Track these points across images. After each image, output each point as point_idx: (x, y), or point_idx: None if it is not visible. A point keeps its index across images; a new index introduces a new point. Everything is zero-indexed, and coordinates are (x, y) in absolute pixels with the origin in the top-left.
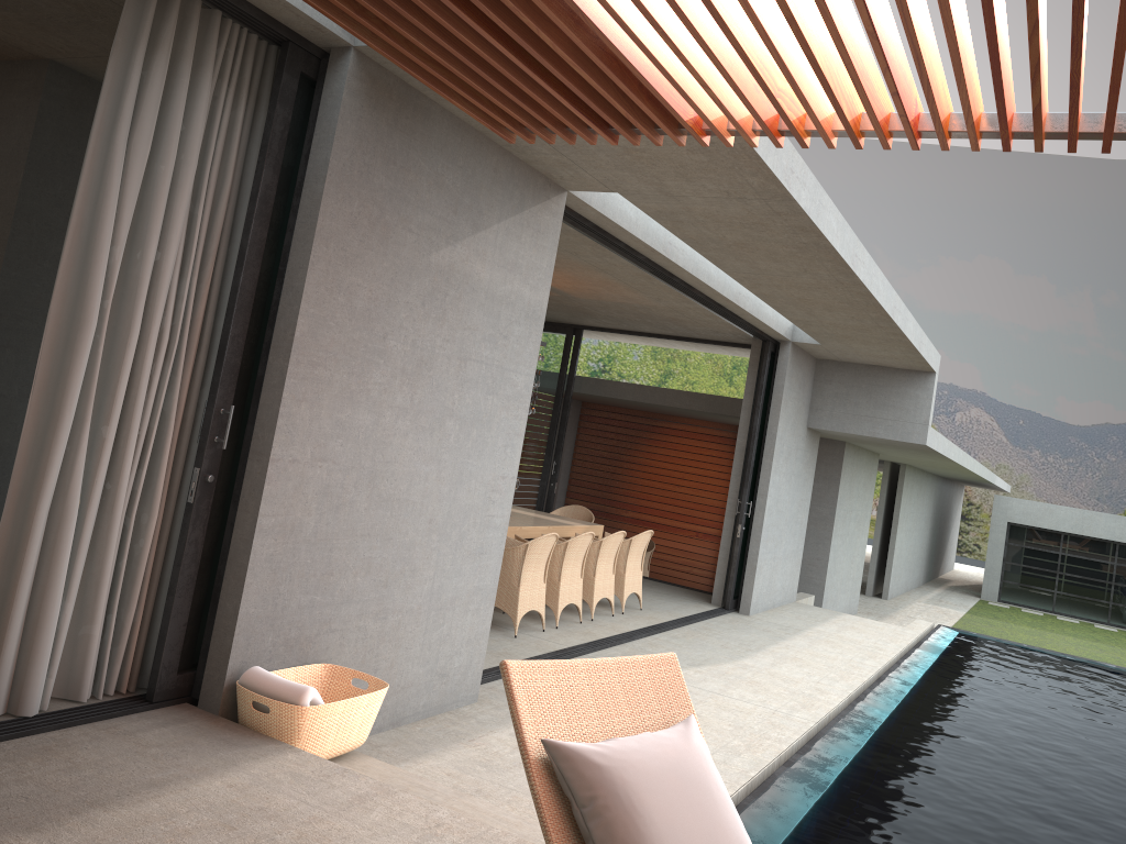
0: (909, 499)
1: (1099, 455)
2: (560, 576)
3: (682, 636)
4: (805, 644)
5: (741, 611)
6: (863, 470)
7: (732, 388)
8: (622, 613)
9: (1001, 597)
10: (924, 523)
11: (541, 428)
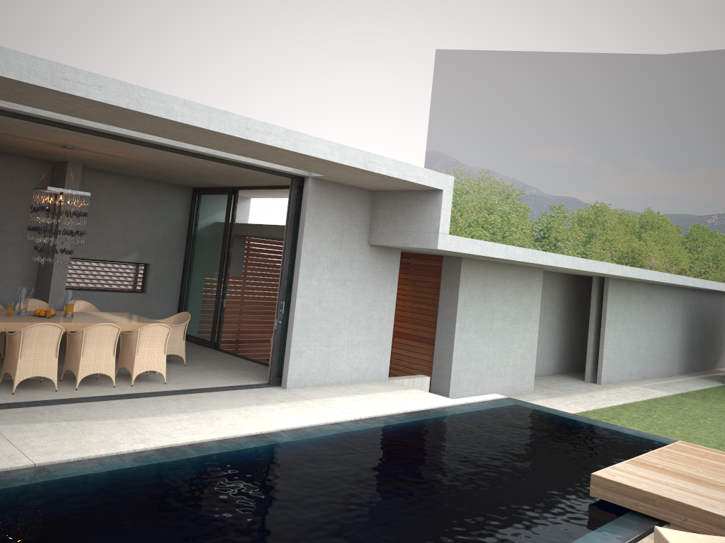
0: (626, 305)
1: None
2: (18, 356)
3: (143, 401)
4: (270, 408)
5: (282, 386)
6: (510, 280)
7: (641, 242)
8: (131, 386)
9: None
10: (666, 325)
11: (217, 261)
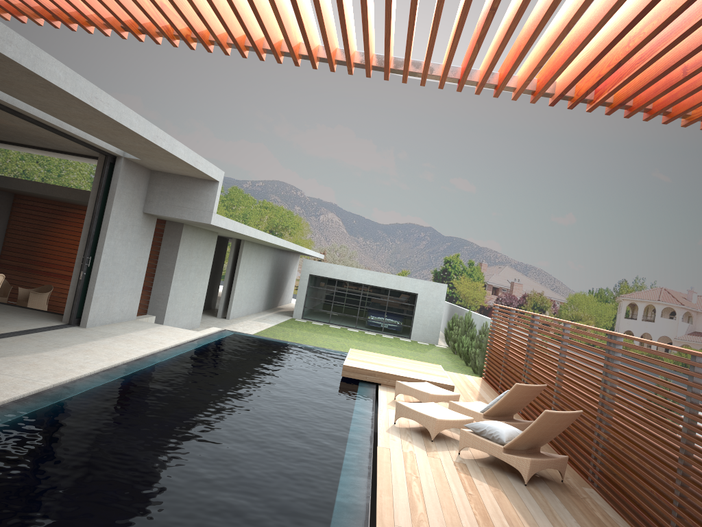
0: (249, 261)
1: (392, 240)
2: None
3: (11, 341)
4: (108, 342)
5: (81, 325)
6: (203, 242)
7: None
8: None
9: (303, 316)
10: (263, 275)
11: None
